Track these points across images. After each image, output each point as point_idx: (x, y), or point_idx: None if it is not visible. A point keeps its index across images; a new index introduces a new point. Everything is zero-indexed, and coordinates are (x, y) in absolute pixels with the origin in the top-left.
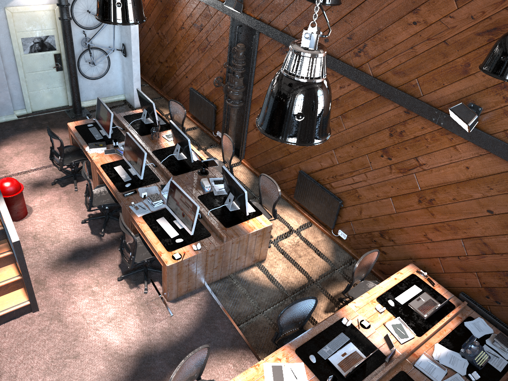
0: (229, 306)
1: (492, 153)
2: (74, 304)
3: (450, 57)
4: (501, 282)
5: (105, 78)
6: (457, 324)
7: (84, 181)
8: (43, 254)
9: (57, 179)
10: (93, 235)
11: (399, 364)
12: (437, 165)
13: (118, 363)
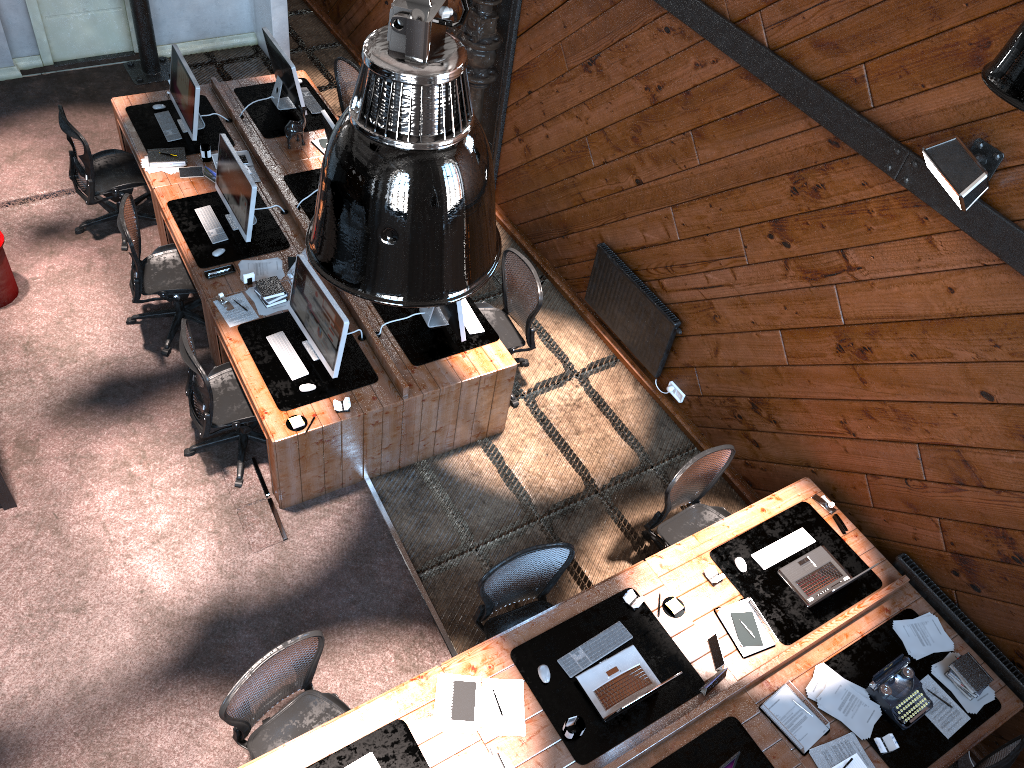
0: (409, 530)
1: (1011, 266)
2: (89, 498)
3: (946, 19)
4: (989, 549)
5: None
6: (877, 624)
7: (145, 230)
8: (40, 385)
9: (88, 222)
10: (146, 352)
11: (729, 701)
12: (886, 274)
13: (162, 631)
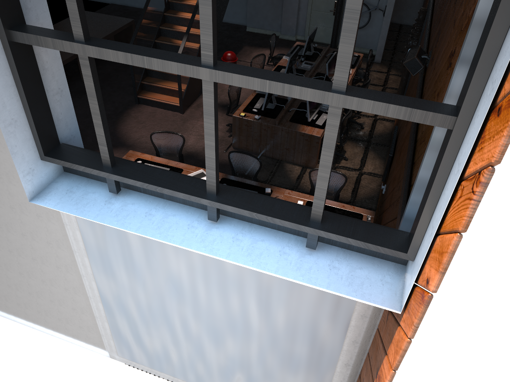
0: None
1: None
2: (197, 121)
3: (443, 5)
4: None
5: (366, 32)
6: None
7: None
8: None
9: None
10: None
11: None
12: None
13: None
